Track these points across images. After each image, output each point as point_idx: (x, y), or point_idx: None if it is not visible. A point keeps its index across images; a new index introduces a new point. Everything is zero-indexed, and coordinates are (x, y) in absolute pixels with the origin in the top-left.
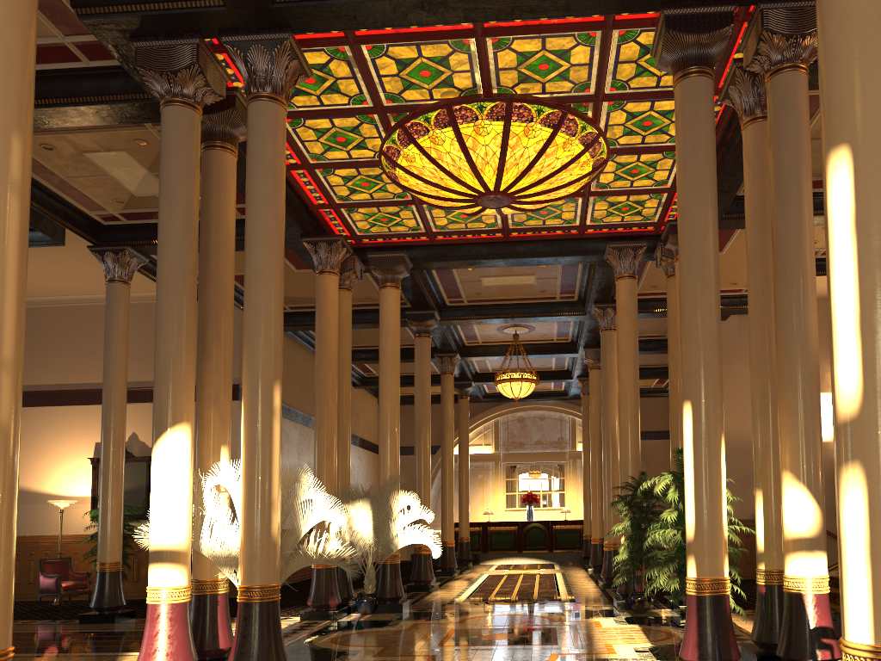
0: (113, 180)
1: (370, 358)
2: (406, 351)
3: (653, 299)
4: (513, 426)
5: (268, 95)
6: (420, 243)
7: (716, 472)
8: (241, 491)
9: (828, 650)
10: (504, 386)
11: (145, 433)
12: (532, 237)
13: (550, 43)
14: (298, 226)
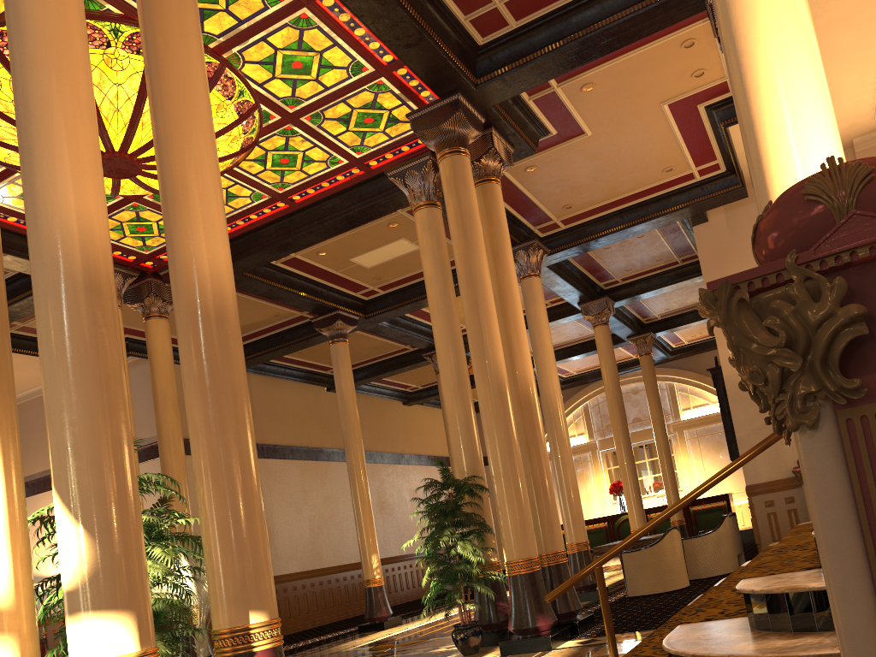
0: None
1: (372, 374)
2: (403, 358)
3: (588, 222)
4: (604, 408)
5: None
6: None
7: None
8: None
9: None
10: None
11: None
12: (319, 195)
13: None
14: None
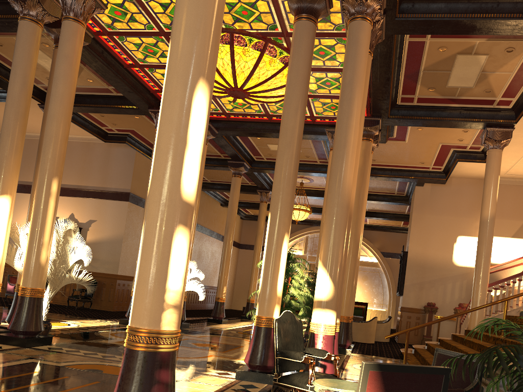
0: (40, 66)
1: (223, 188)
2: (243, 187)
3: (376, 168)
4: (316, 240)
5: (71, 17)
6: (221, 119)
7: (277, 255)
8: (28, 235)
9: (322, 368)
10: None
11: (78, 214)
12: None
13: None
14: (144, 102)
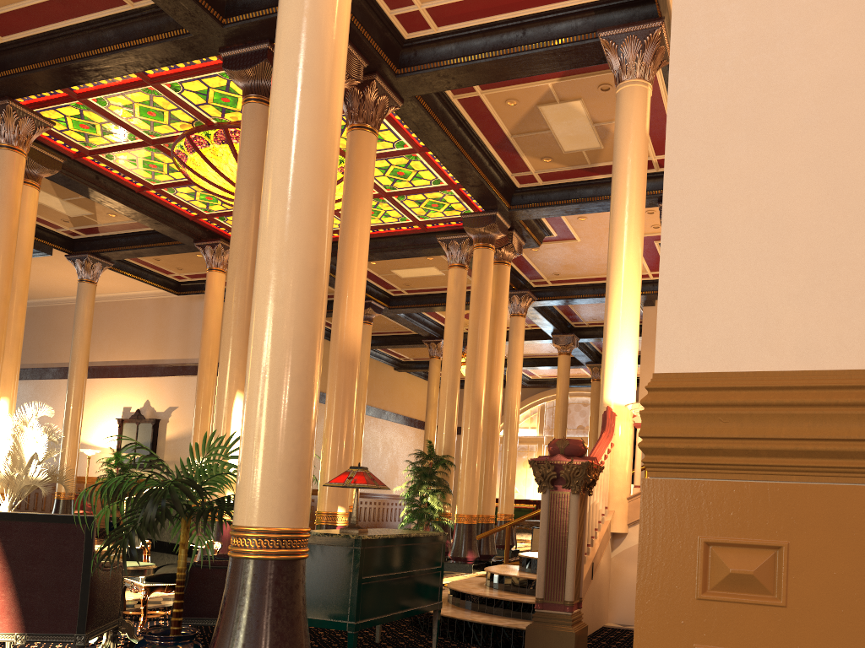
0: (46, 206)
1: (378, 344)
2: (406, 337)
3: (569, 286)
4: None
5: (3, 145)
6: None
7: (225, 422)
8: None
9: None
10: (462, 368)
11: (155, 400)
12: (386, 233)
13: (208, 82)
14: (183, 234)
